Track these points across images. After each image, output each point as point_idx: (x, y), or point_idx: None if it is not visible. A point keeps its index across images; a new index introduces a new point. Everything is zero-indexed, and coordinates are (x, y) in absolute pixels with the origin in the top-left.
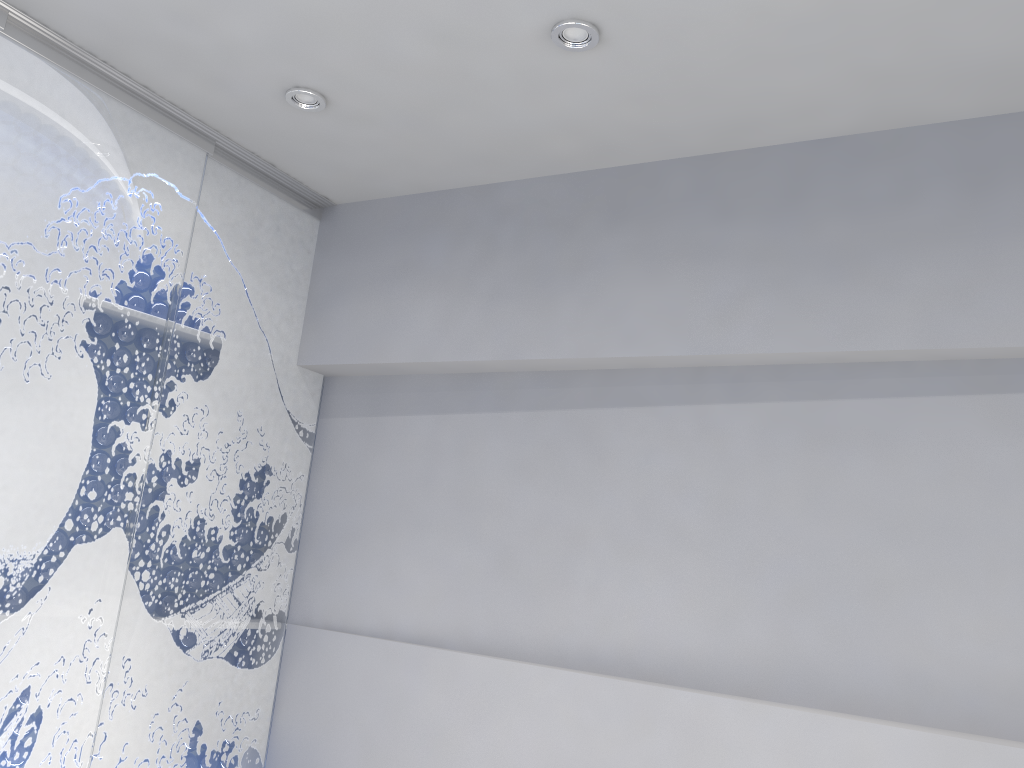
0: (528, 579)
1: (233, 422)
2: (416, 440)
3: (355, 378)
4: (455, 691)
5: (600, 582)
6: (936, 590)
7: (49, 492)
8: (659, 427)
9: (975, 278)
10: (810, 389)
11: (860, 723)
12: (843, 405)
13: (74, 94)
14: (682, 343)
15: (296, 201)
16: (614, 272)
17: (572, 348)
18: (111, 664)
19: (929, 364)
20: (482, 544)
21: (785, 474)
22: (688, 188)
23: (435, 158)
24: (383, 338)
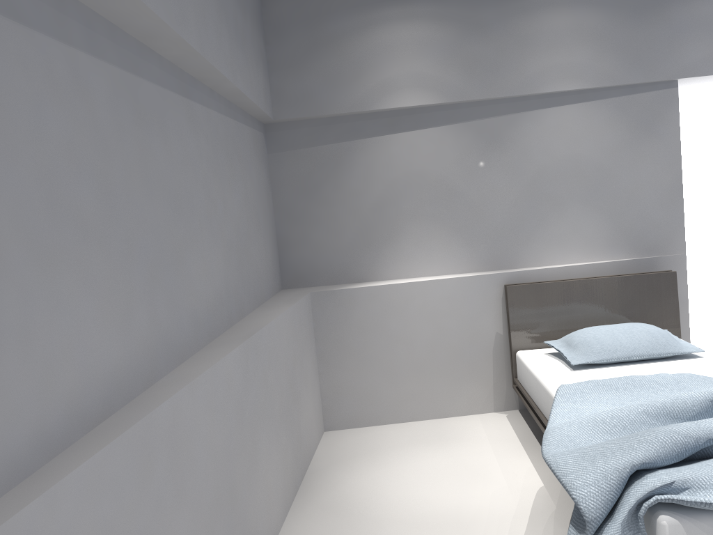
0: None
1: None
2: None
3: None
4: None
5: (30, 319)
6: (191, 248)
7: None
8: (41, 66)
9: (205, 7)
10: (128, 60)
11: (225, 357)
12: (145, 85)
13: None
14: None
15: None
16: None
17: None
18: None
19: (167, 63)
20: None
21: (131, 151)
22: None
23: None
24: None
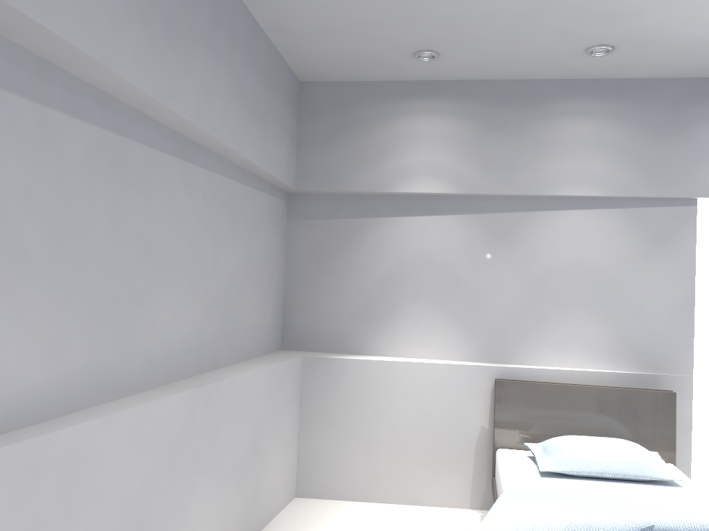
0: None
1: None
2: None
3: None
4: None
5: None
6: (159, 294)
7: None
8: (6, 119)
9: (211, 84)
10: (116, 123)
11: (163, 400)
12: (131, 145)
13: None
14: (89, 40)
15: None
16: None
17: None
18: None
19: (166, 128)
20: None
21: (99, 199)
22: None
23: None
24: None
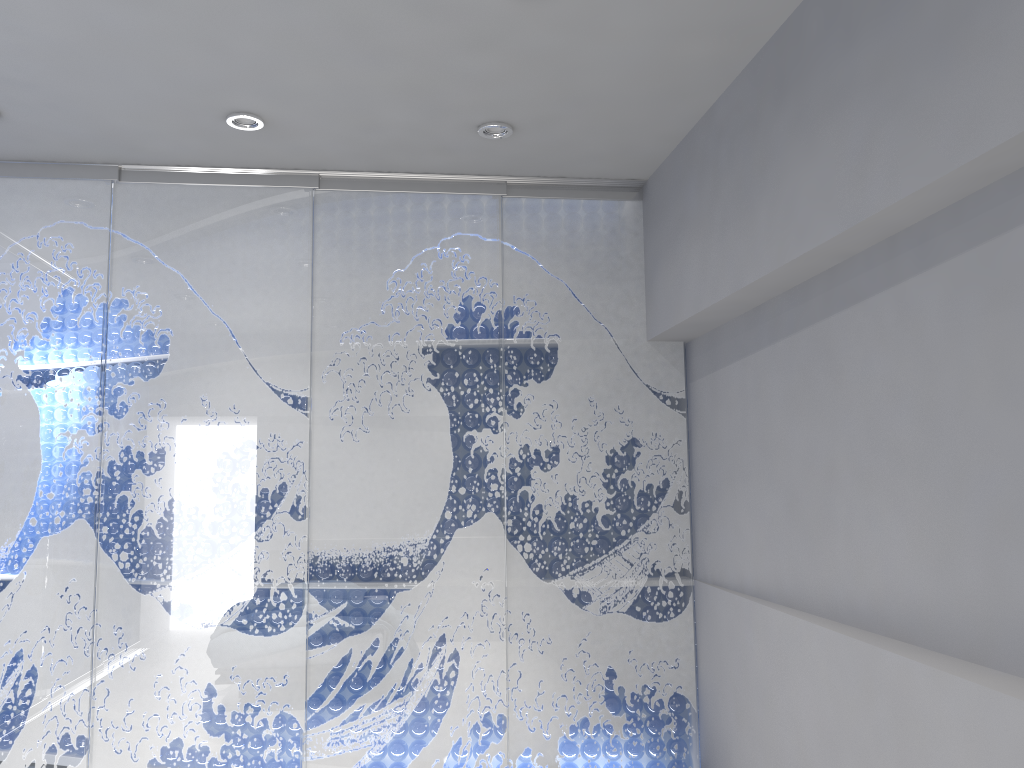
0: (807, 524)
1: (585, 408)
2: (734, 389)
3: (700, 338)
4: (768, 646)
5: (851, 522)
6: None
7: (426, 493)
8: (871, 324)
9: None
10: (985, 225)
11: None
12: (1018, 235)
13: (379, 205)
14: (835, 220)
15: (608, 194)
16: (784, 159)
17: (769, 261)
18: (511, 618)
19: None
20: (778, 489)
21: (975, 354)
22: (821, 23)
23: (637, 114)
24: (678, 298)
